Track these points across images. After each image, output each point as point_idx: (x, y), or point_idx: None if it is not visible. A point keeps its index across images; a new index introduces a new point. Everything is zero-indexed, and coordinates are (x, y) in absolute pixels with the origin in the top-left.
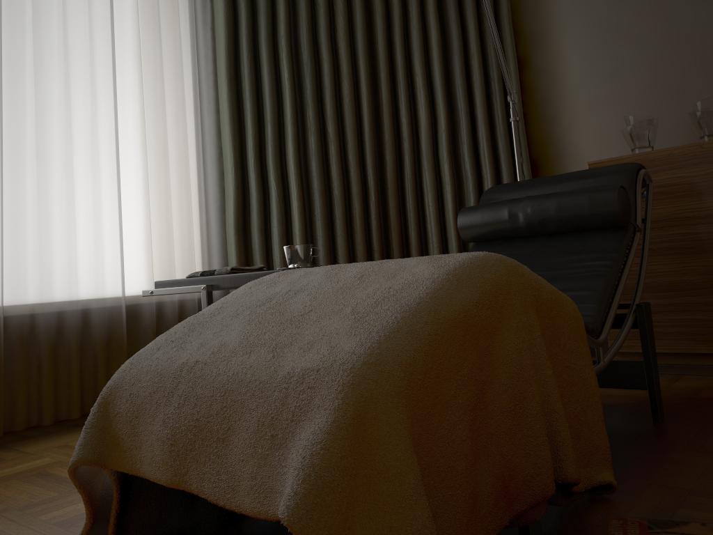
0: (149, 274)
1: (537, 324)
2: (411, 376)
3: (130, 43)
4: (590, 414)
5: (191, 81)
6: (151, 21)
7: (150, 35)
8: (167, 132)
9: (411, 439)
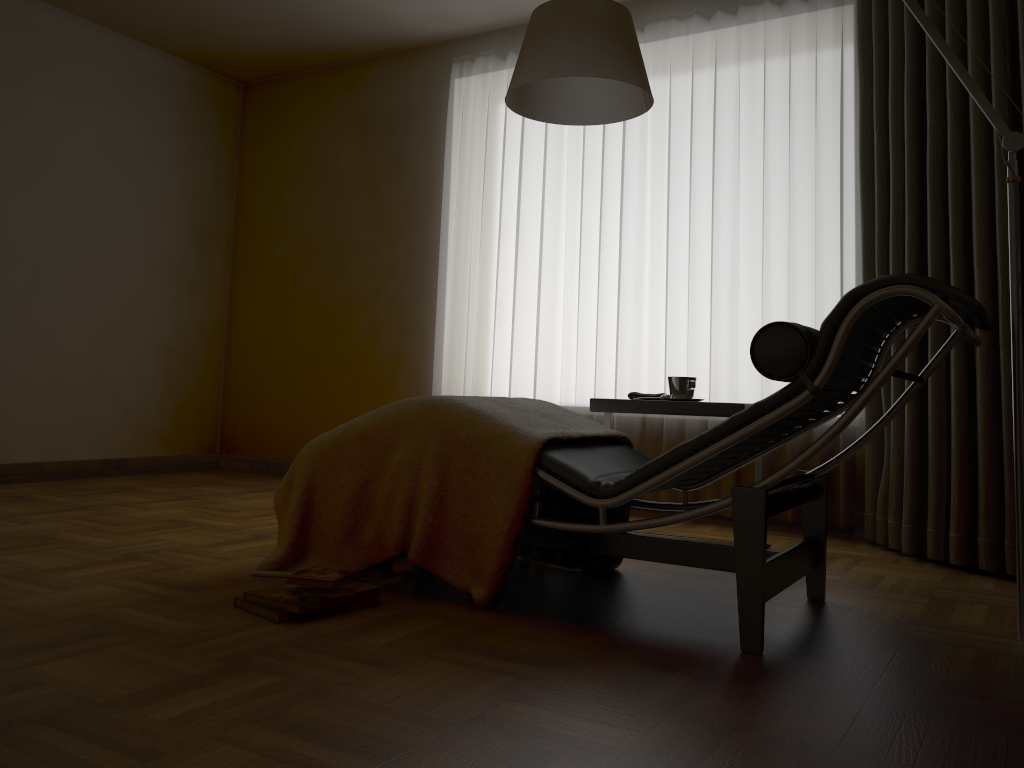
0: (761, 393)
1: (434, 451)
2: (319, 451)
3: (760, 159)
4: (487, 541)
5: (838, 176)
6: (786, 125)
7: (785, 141)
8: (793, 244)
9: (306, 478)
